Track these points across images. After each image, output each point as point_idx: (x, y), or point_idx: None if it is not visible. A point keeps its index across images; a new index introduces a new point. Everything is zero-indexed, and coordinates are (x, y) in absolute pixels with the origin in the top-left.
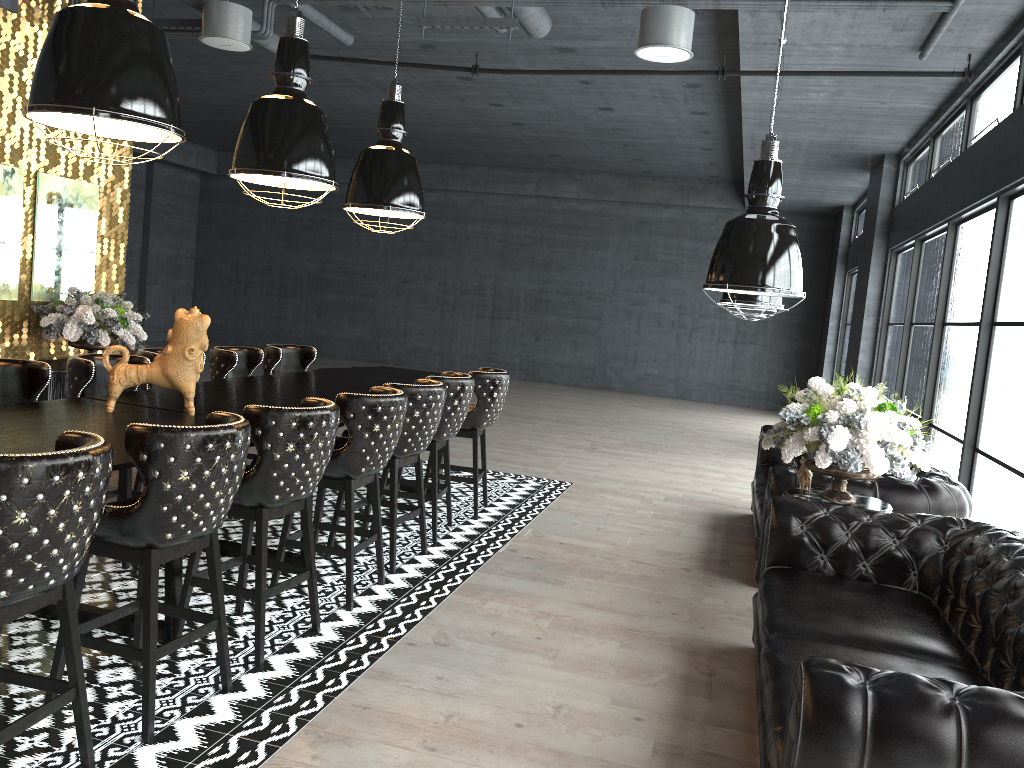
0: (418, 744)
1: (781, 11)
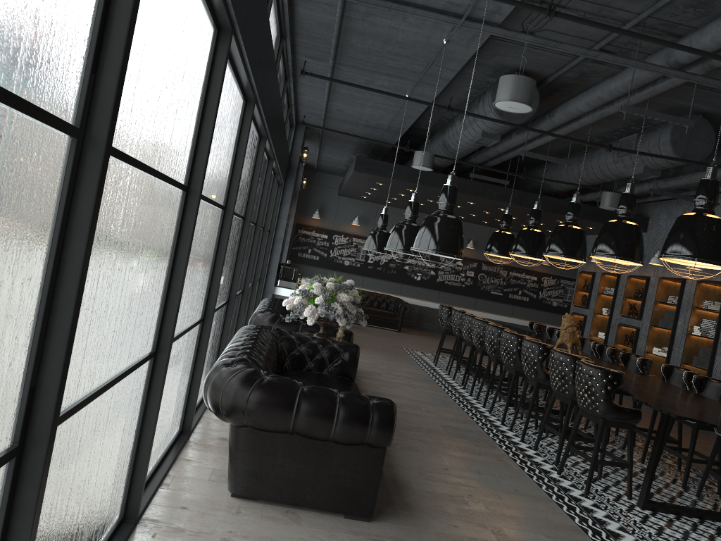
0: (414, 384)
1: (472, 7)
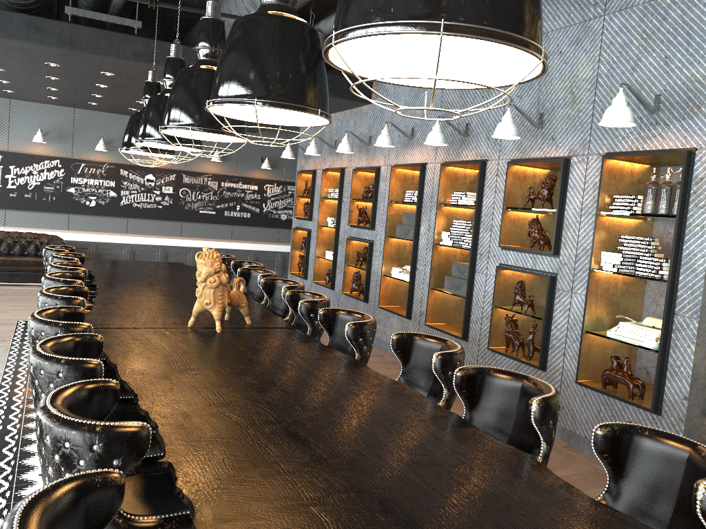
0: None
1: None
